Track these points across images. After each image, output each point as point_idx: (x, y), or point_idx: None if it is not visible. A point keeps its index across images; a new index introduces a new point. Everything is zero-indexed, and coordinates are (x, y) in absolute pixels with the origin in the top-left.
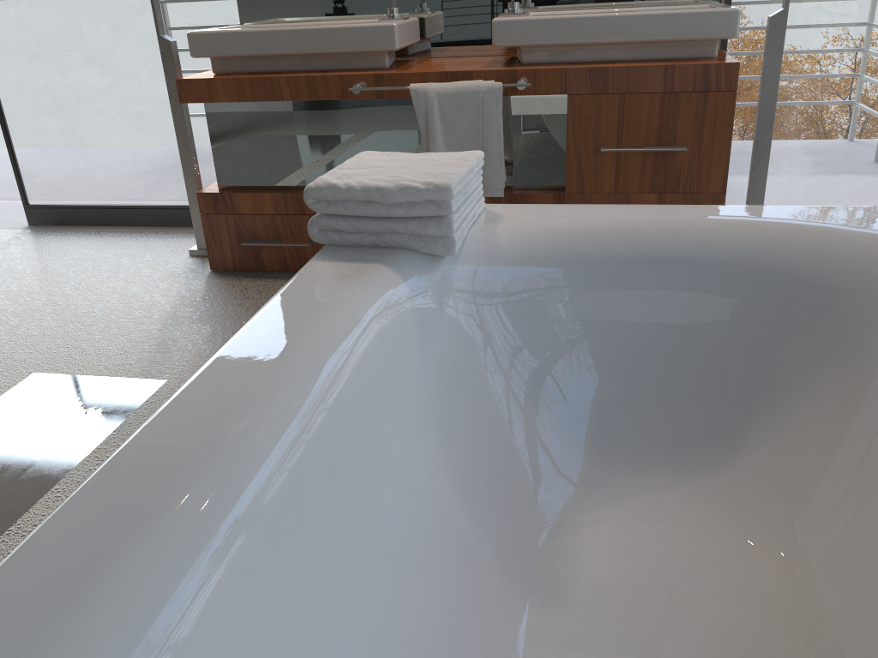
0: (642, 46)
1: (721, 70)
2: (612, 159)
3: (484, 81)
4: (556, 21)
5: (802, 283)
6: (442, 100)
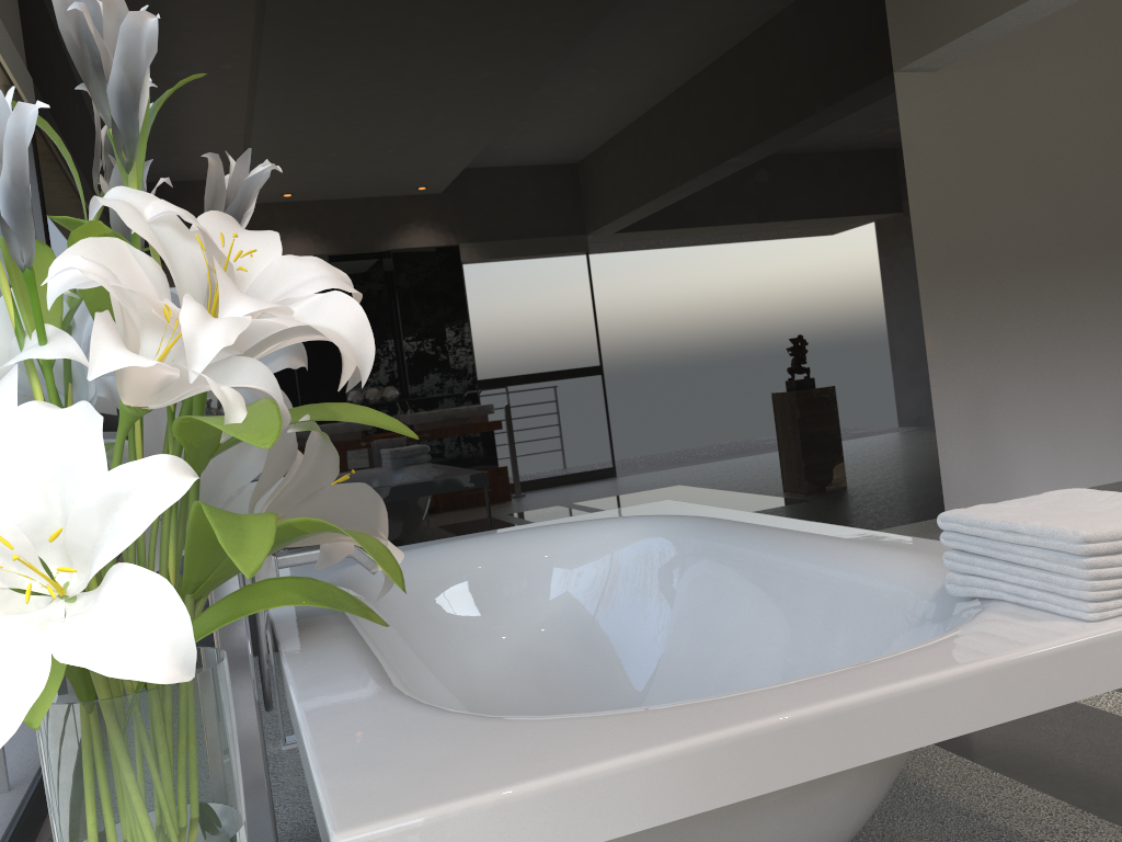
0: None
1: None
2: None
3: None
4: None
5: None
6: None
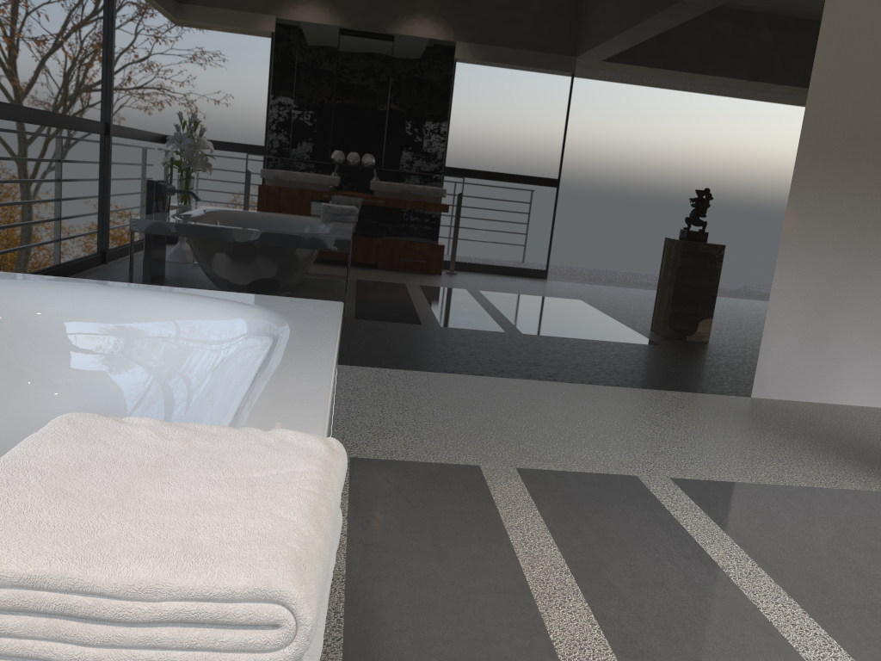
0: None
1: None
2: None
3: None
4: None
5: None
6: None
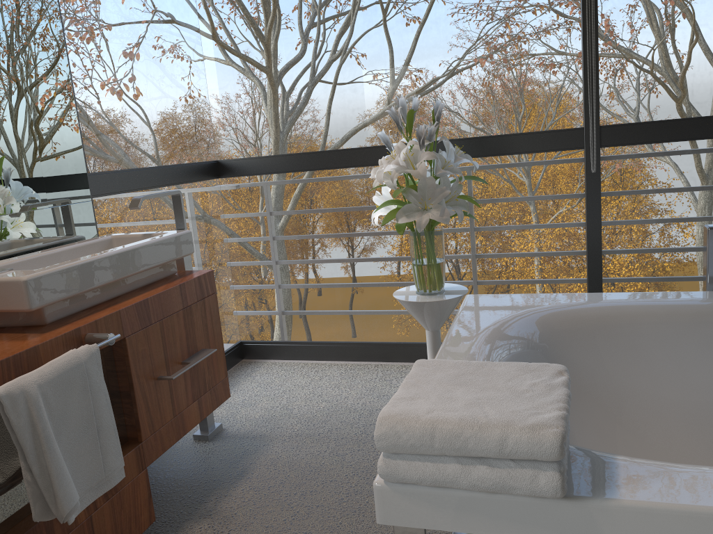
0: (136, 275)
1: (207, 279)
2: (166, 385)
3: (80, 348)
4: (84, 266)
5: (529, 353)
6: (46, 392)
